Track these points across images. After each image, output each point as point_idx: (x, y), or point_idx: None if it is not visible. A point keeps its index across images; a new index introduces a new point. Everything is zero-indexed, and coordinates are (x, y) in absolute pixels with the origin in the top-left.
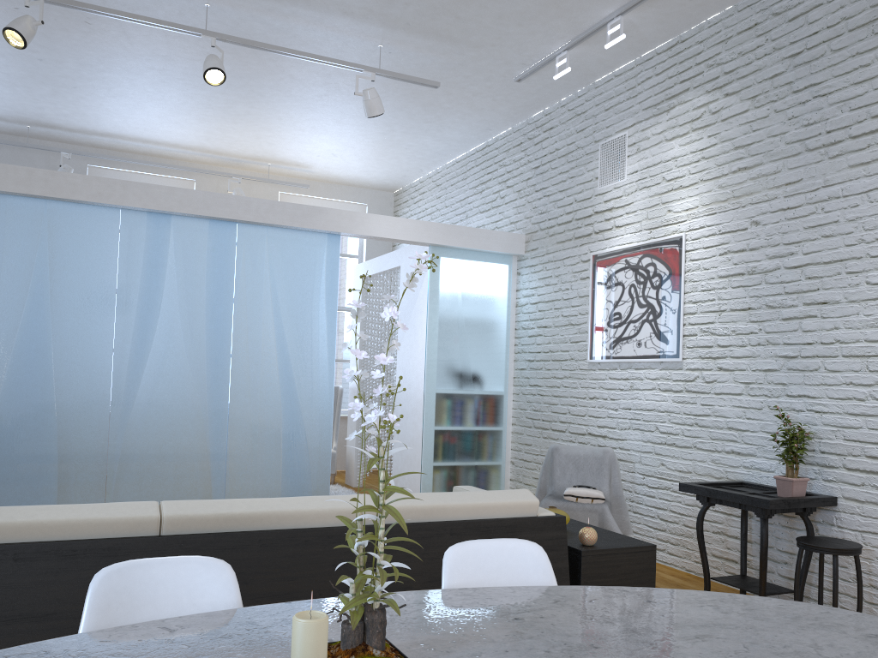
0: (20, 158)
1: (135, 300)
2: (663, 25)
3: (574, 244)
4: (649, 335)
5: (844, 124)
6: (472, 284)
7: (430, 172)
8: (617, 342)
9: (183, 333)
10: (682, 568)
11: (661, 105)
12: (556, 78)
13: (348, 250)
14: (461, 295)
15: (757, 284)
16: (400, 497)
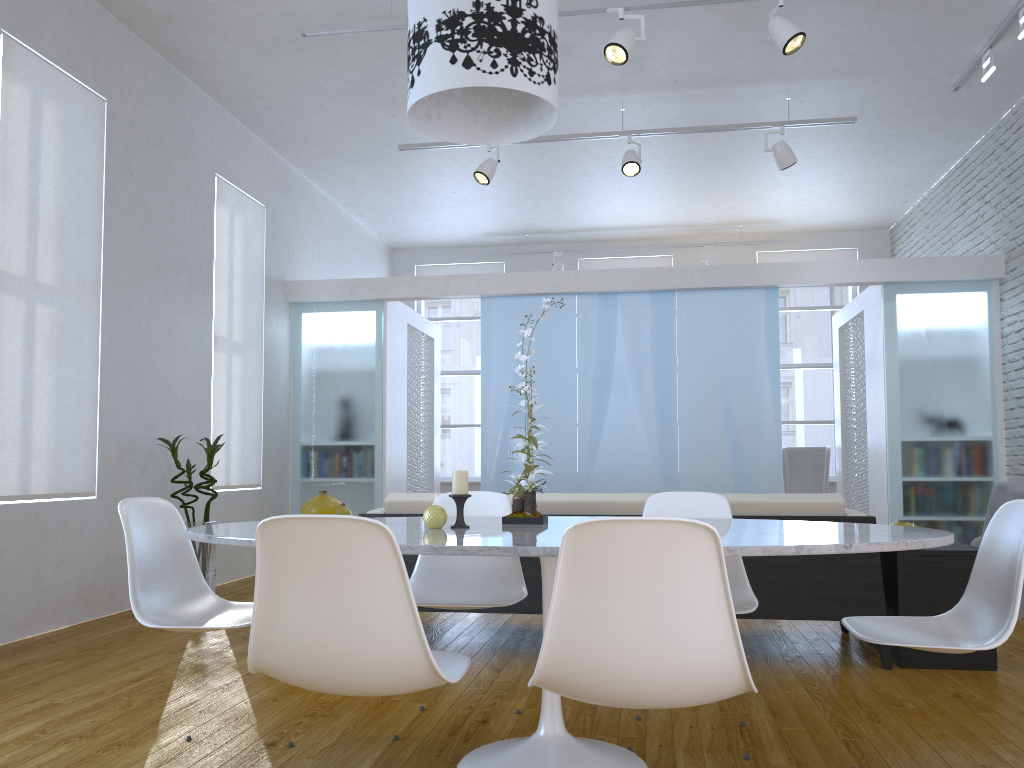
0: (525, 264)
1: (592, 370)
2: None
3: None
4: None
5: None
6: (939, 318)
7: (918, 200)
8: None
9: (634, 396)
10: None
11: None
12: (983, 80)
13: (840, 301)
14: (925, 332)
15: None
16: None
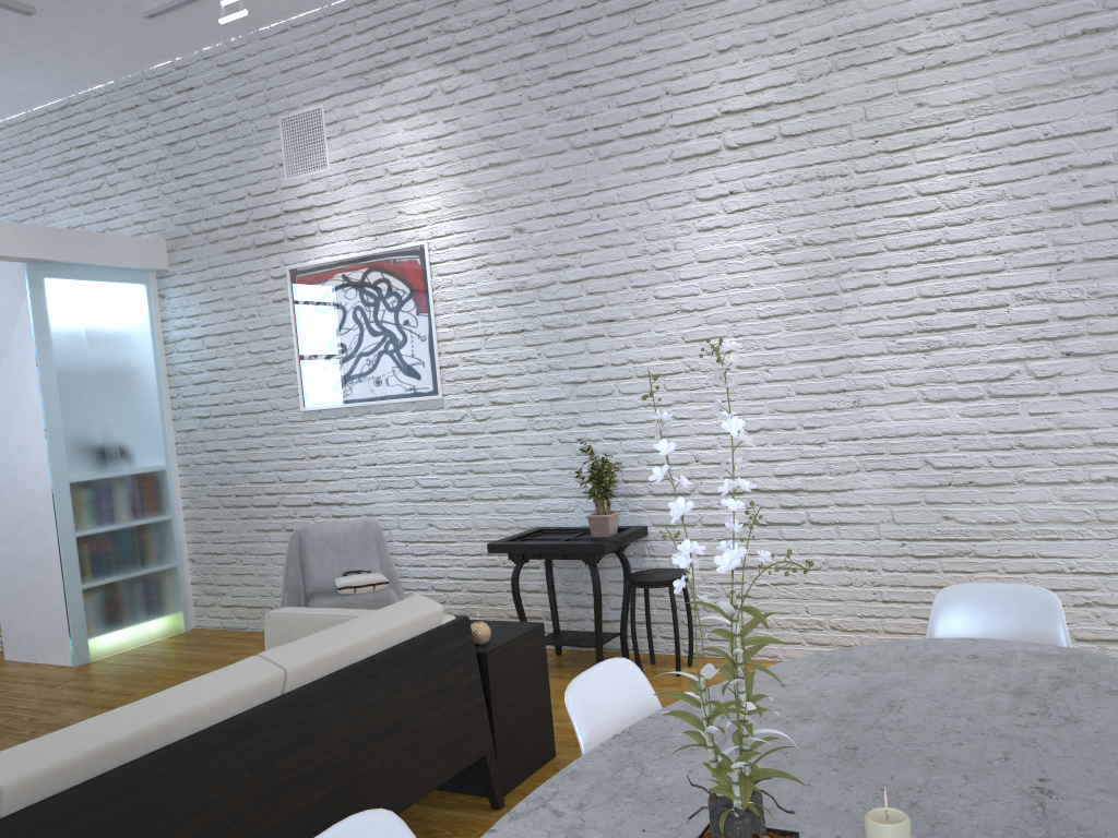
0: None
1: None
2: None
3: (257, 254)
4: (392, 370)
5: (614, 122)
6: (99, 315)
7: None
8: (345, 382)
9: None
10: None
11: (371, 75)
12: (223, 22)
13: None
14: (86, 333)
15: (530, 301)
16: (299, 647)
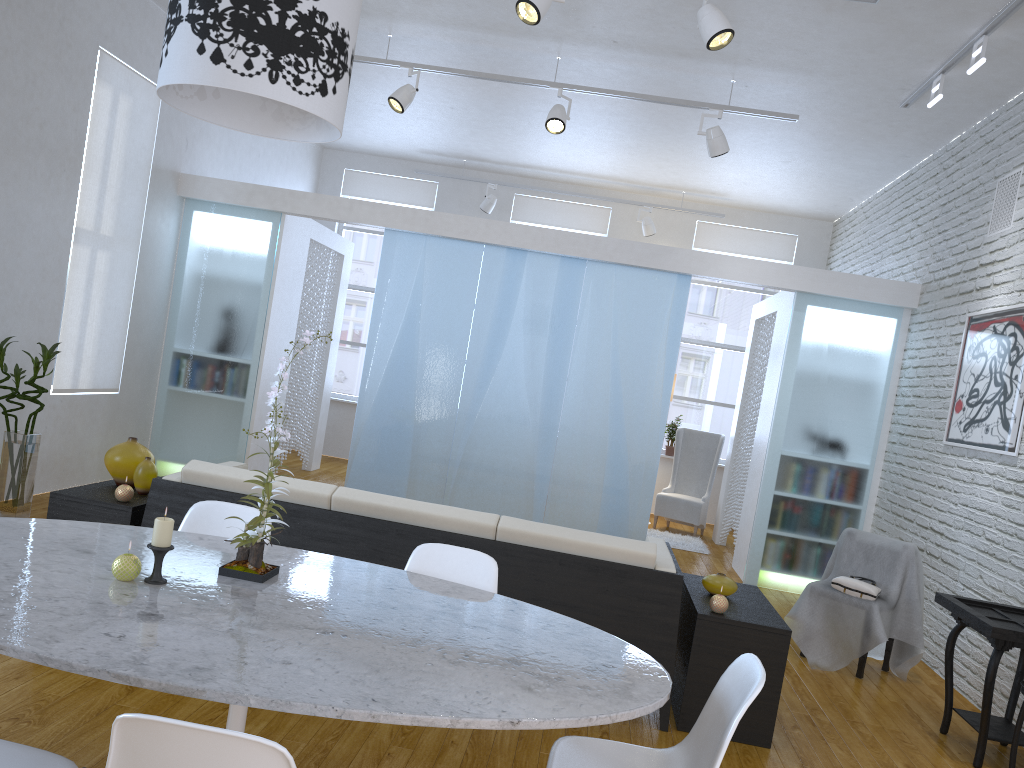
0: (459, 189)
1: (487, 328)
2: None
3: (957, 301)
4: (996, 420)
5: None
6: (844, 338)
7: (863, 201)
8: (970, 424)
9: (525, 362)
10: (974, 702)
11: None
12: (929, 106)
13: None
14: (827, 349)
15: None
16: (523, 523)
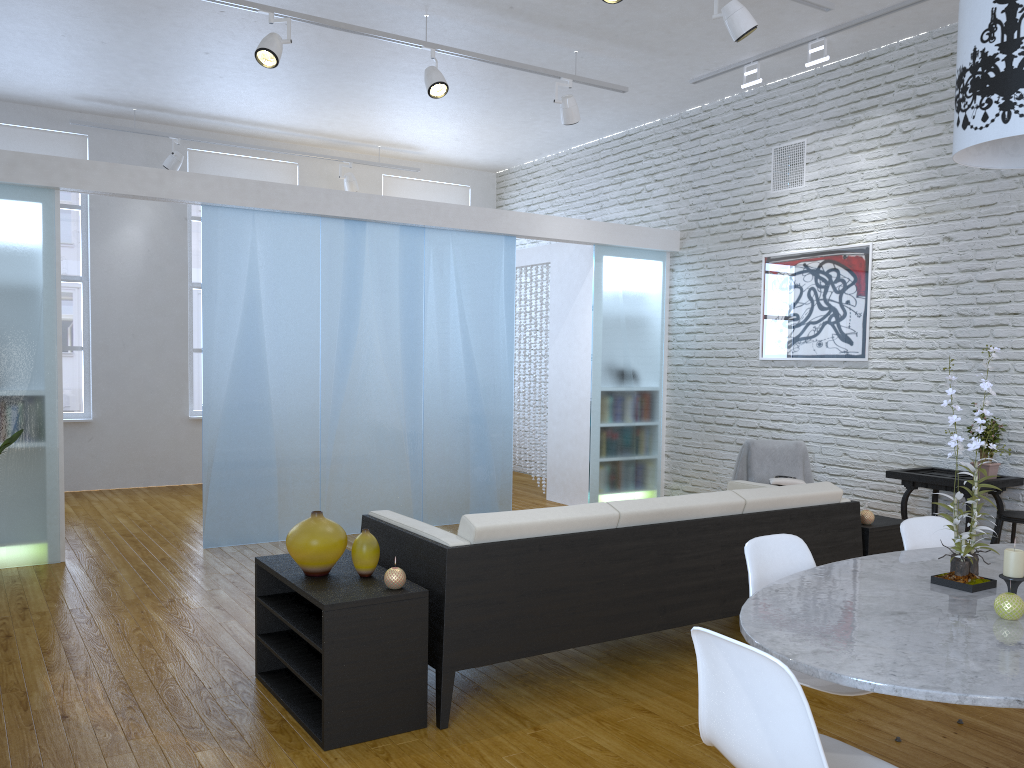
0: (117, 143)
1: (338, 309)
2: (856, 44)
3: (742, 245)
4: (831, 336)
5: None
6: (632, 282)
7: (549, 156)
8: (794, 341)
9: (381, 341)
10: None
11: (846, 118)
12: (743, 87)
13: None
14: (622, 293)
15: (948, 294)
16: (753, 491)
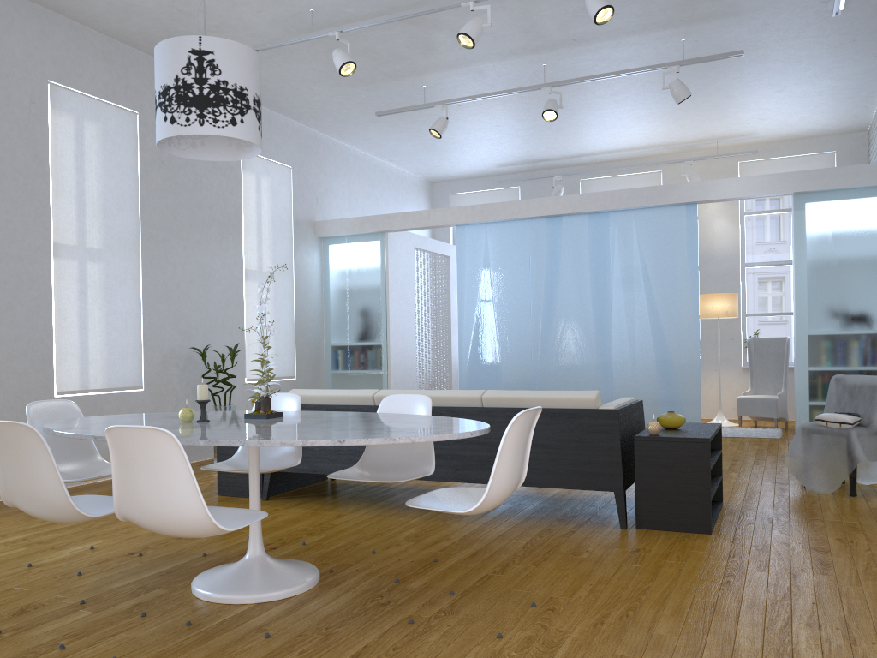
0: (536, 187)
1: (542, 281)
2: None
3: None
4: None
5: None
6: (845, 223)
7: None
8: None
9: (575, 302)
10: None
11: None
12: (840, 8)
13: None
14: (832, 236)
15: None
16: (501, 392)
